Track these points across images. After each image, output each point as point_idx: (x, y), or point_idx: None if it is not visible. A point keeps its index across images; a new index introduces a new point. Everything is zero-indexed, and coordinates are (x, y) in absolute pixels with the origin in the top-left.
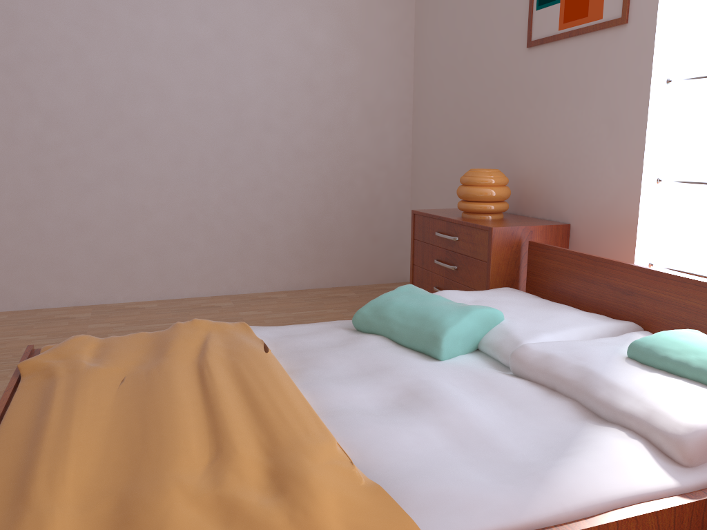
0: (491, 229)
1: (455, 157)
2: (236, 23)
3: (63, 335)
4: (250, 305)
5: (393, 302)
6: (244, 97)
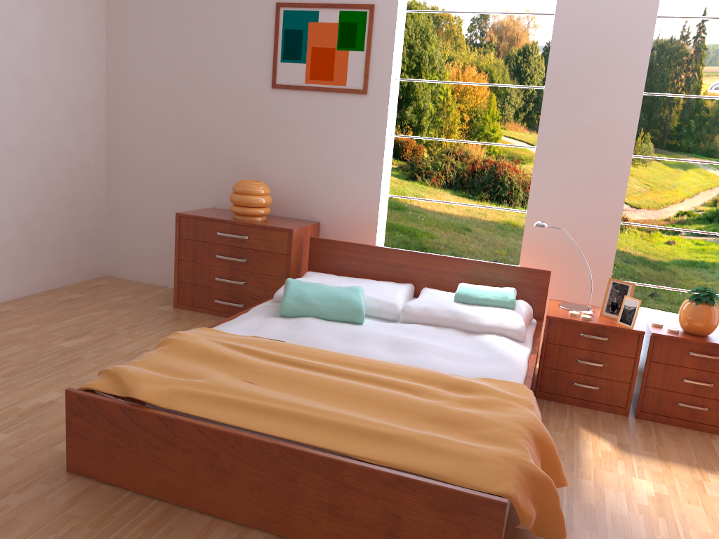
0: (292, 230)
1: (179, 162)
2: None
3: None
4: None
5: (306, 292)
6: None
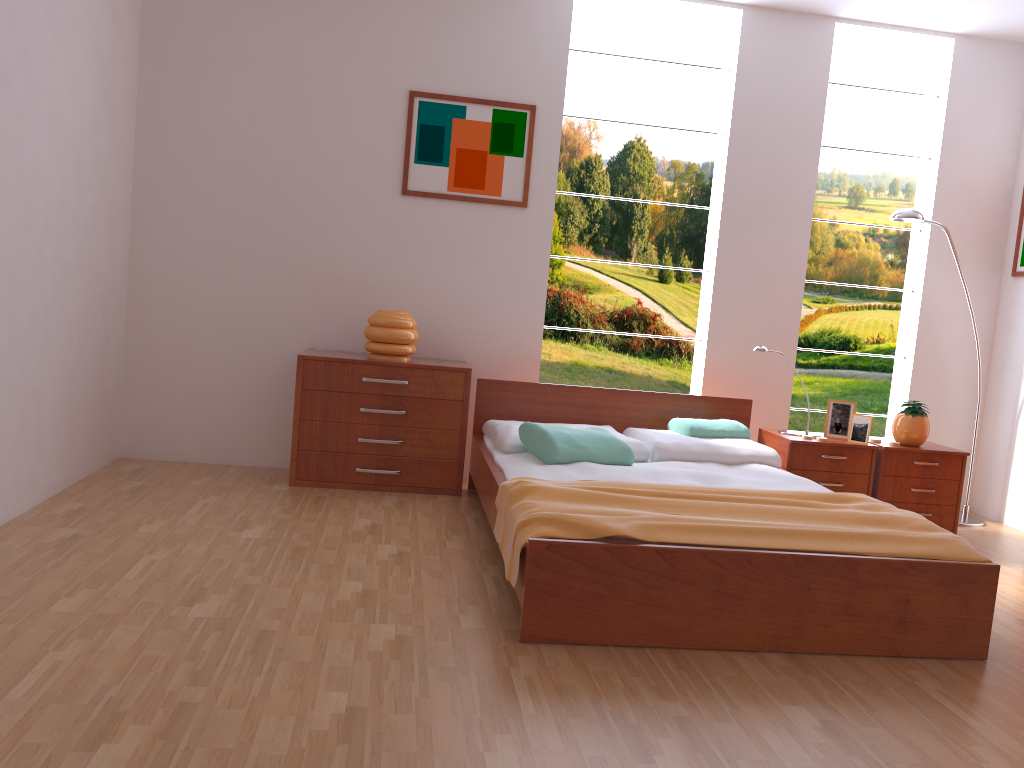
0: (470, 370)
1: (257, 289)
2: (34, 44)
3: (93, 628)
4: (104, 522)
5: (569, 434)
6: (34, 171)
